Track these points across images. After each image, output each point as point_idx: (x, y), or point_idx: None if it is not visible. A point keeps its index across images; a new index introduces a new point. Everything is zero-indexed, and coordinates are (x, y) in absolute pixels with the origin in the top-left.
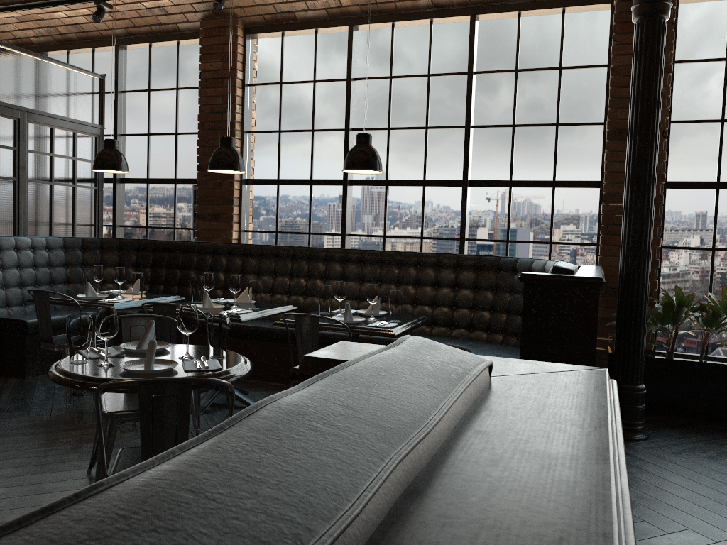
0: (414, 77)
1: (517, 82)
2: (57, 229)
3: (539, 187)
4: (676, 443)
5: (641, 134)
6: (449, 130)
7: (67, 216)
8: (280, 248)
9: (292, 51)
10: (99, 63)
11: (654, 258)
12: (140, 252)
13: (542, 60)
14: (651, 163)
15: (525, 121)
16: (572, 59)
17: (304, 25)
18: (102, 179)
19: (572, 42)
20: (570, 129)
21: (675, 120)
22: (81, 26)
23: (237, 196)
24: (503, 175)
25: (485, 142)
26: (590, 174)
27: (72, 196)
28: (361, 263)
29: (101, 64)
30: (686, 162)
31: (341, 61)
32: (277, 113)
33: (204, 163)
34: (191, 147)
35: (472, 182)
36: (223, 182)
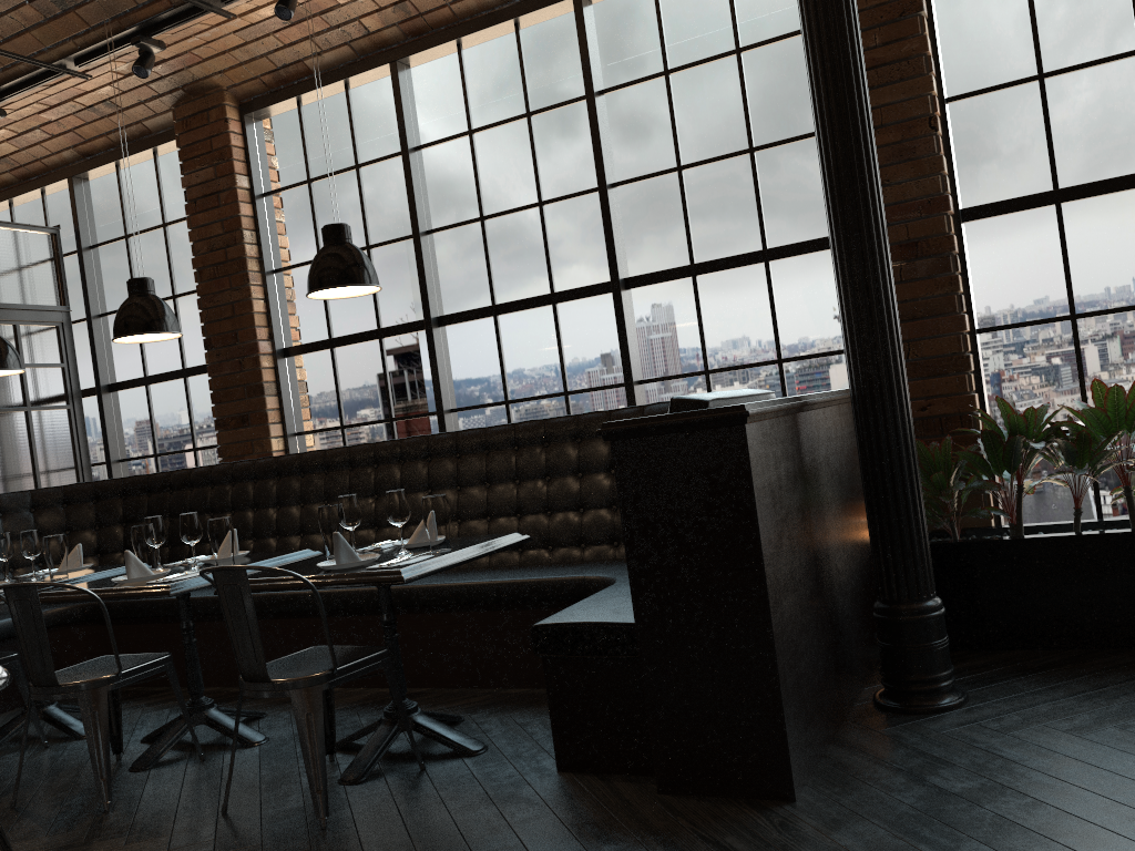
0: (506, 124)
1: (672, 92)
2: (4, 483)
3: (742, 267)
4: (1018, 707)
5: (833, 122)
6: (577, 200)
7: (20, 460)
8: (330, 453)
9: (316, 125)
10: (53, 210)
11: (960, 354)
12: (129, 498)
13: (705, 45)
14: (862, 172)
15: (698, 156)
16: (756, 31)
17: (324, 79)
18: (79, 391)
19: (750, 1)
20: (775, 153)
21: (955, 96)
22: (12, 158)
23: (271, 379)
24: (678, 258)
25: (639, 207)
26: (825, 226)
27: (26, 427)
28: (455, 456)
29: (56, 212)
30: (990, 166)
31: (392, 123)
32: (312, 230)
33: (214, 335)
34: (198, 314)
35: (629, 281)
36: (245, 360)
